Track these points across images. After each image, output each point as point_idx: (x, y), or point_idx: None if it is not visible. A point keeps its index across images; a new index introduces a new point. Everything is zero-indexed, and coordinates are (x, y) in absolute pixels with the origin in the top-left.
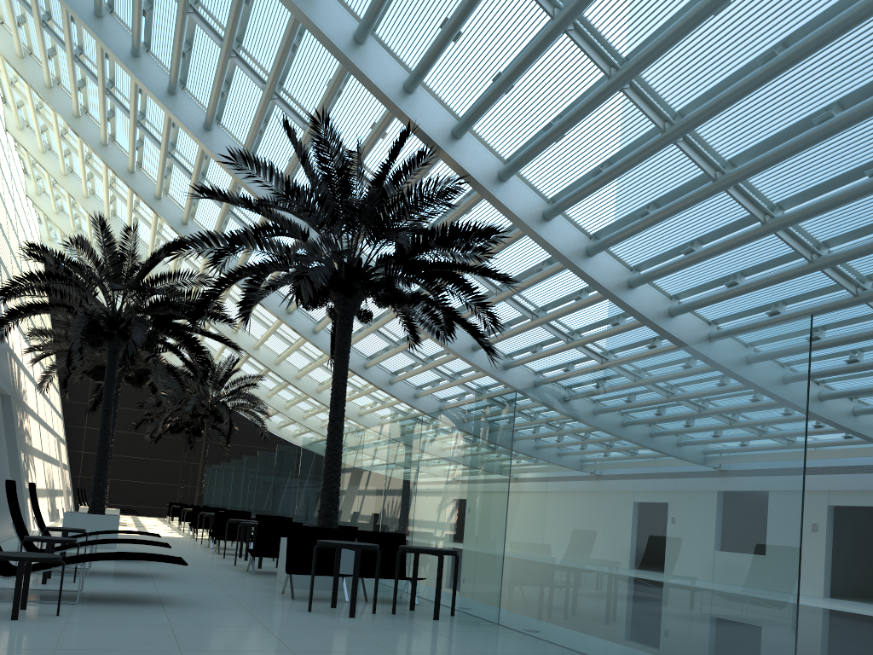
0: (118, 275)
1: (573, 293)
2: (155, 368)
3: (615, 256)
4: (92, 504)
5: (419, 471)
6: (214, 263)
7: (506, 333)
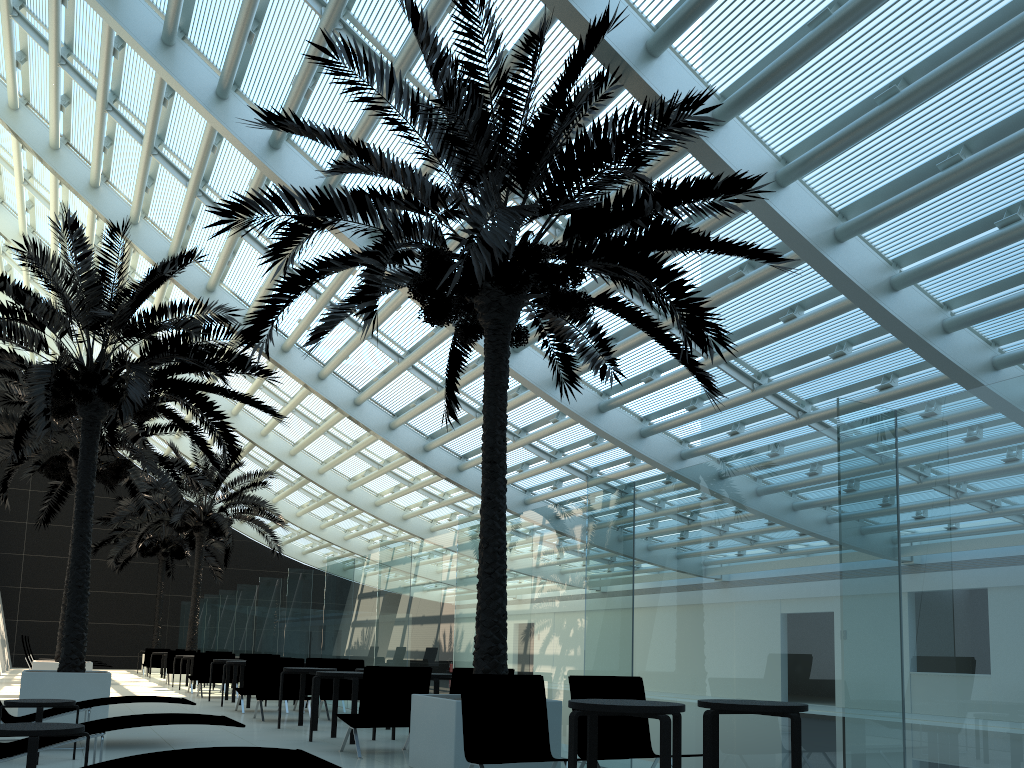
0: (97, 305)
1: (776, 313)
2: (142, 456)
3: (869, 244)
4: (65, 657)
5: (638, 572)
6: (275, 257)
7: (659, 382)
